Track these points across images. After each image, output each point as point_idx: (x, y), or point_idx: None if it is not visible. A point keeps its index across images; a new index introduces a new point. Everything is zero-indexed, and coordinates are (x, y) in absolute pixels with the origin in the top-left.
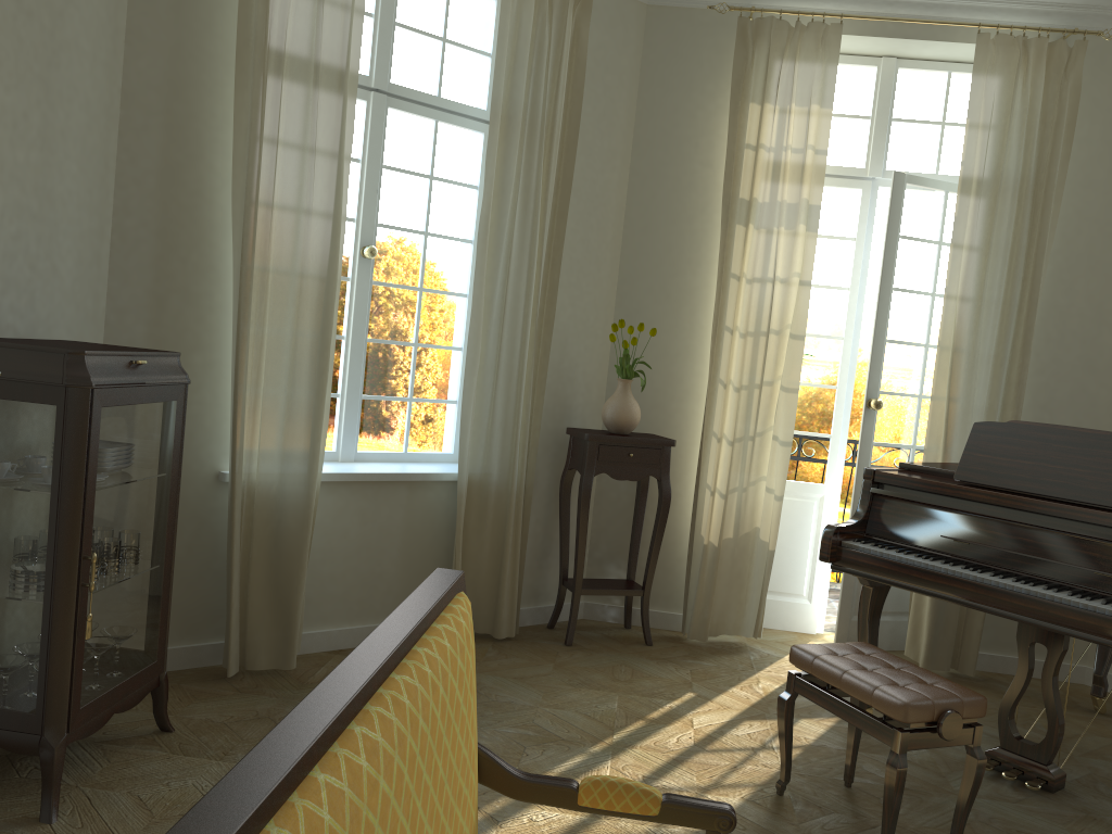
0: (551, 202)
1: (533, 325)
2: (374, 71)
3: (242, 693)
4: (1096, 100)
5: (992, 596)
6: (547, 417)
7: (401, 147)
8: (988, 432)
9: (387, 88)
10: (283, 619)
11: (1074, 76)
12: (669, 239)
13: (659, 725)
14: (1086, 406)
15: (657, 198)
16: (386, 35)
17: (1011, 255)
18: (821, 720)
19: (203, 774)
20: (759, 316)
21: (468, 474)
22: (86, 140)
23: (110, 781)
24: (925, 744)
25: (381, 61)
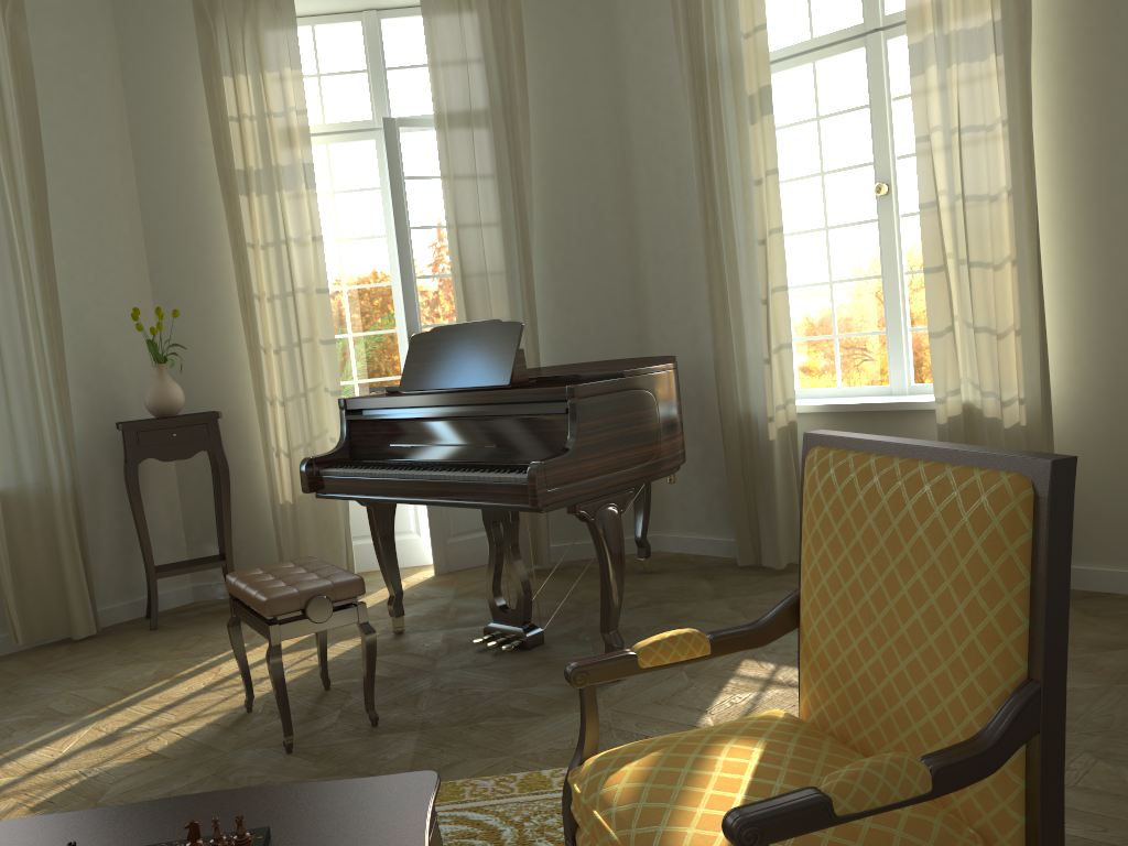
0: (27, 208)
1: (38, 330)
2: None
3: None
4: (547, 20)
5: (410, 488)
6: (96, 416)
7: None
8: (420, 343)
9: None
10: None
11: (513, 1)
12: (189, 221)
13: (182, 680)
14: (604, 301)
15: (167, 184)
16: None
17: (498, 176)
18: (359, 638)
19: None
20: (282, 278)
21: (3, 488)
22: None
23: None
24: (302, 631)
25: None
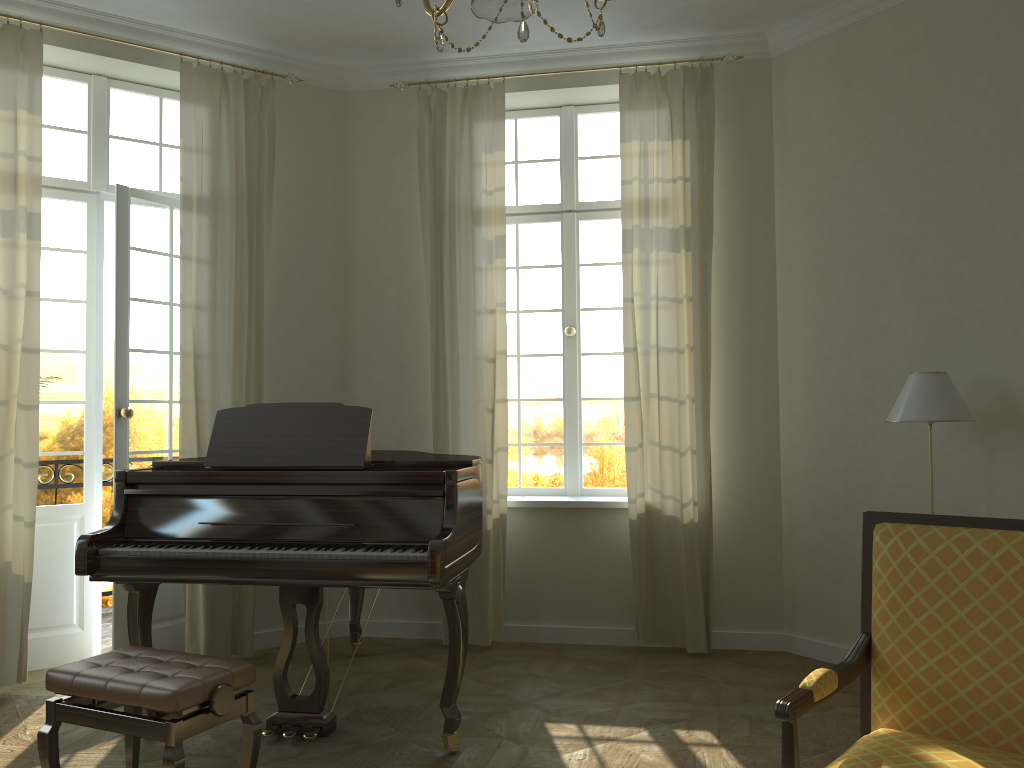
0: None
1: None
2: None
3: None
4: (289, 134)
5: (251, 568)
6: None
7: None
8: (231, 418)
9: None
10: None
11: (269, 110)
12: None
13: None
14: (315, 395)
15: None
16: None
17: (237, 264)
18: (101, 746)
19: None
20: None
21: None
22: None
23: None
24: (201, 727)
25: None
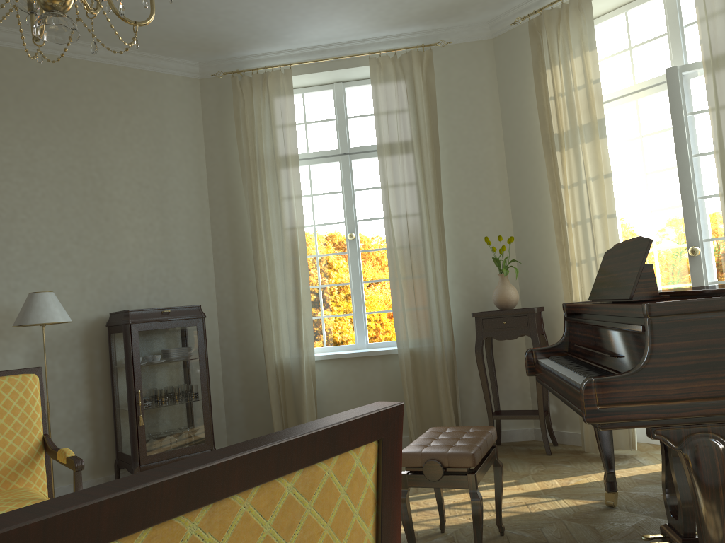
0: (430, 180)
1: (432, 253)
2: (339, 145)
3: None
4: None
5: (556, 385)
6: (473, 307)
7: (363, 177)
8: (606, 258)
9: (347, 151)
10: None
11: None
12: (533, 174)
13: (449, 494)
14: None
15: (521, 151)
16: (342, 125)
17: None
18: (580, 501)
19: None
20: (582, 209)
21: (413, 347)
22: (189, 225)
23: None
24: (423, 484)
25: (342, 139)
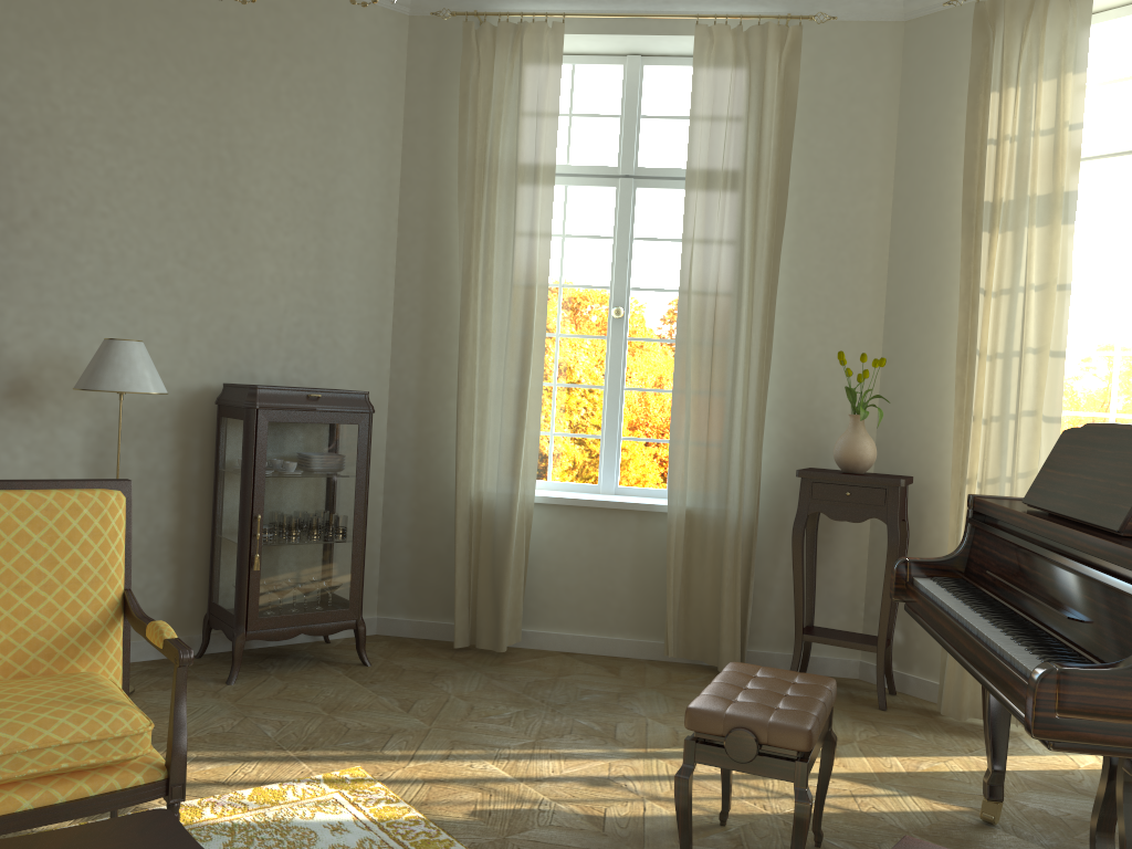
0: (763, 244)
1: (748, 363)
2: (620, 161)
3: (450, 659)
4: None
5: (956, 637)
6: (796, 458)
7: (652, 219)
8: (1066, 441)
9: (632, 172)
10: (496, 610)
11: None
12: (933, 261)
13: None
14: None
15: (920, 219)
16: (630, 129)
17: None
18: (938, 804)
19: (338, 687)
20: (1010, 333)
21: (692, 507)
22: (363, 257)
23: (289, 677)
24: (721, 762)
25: (626, 151)
